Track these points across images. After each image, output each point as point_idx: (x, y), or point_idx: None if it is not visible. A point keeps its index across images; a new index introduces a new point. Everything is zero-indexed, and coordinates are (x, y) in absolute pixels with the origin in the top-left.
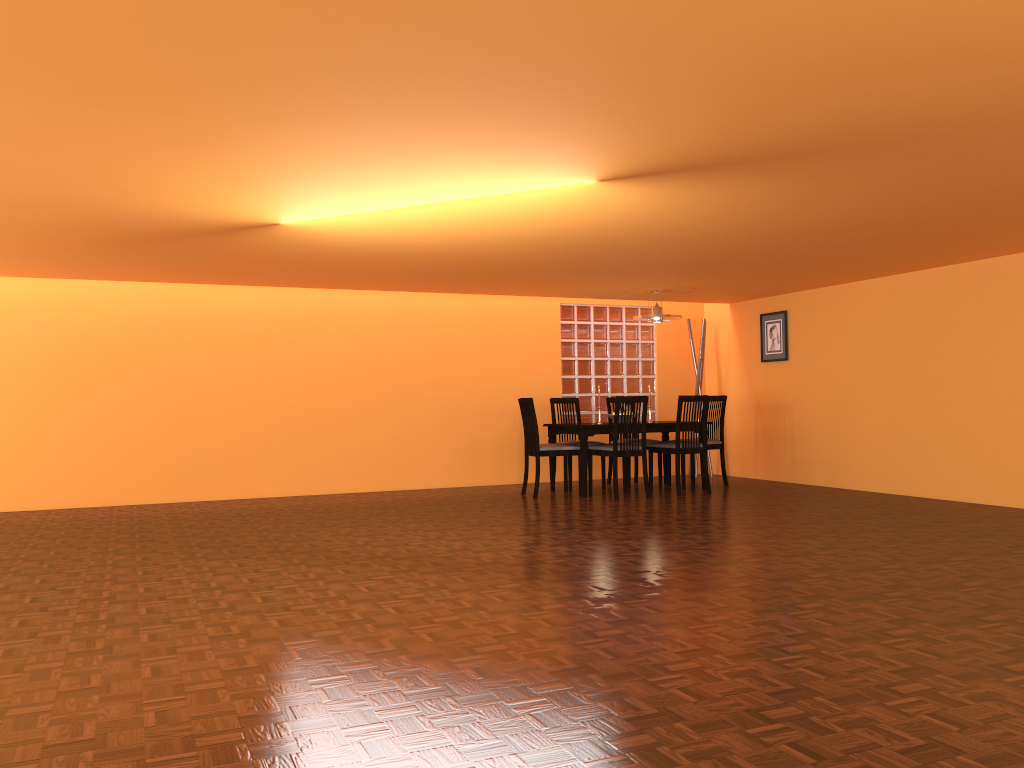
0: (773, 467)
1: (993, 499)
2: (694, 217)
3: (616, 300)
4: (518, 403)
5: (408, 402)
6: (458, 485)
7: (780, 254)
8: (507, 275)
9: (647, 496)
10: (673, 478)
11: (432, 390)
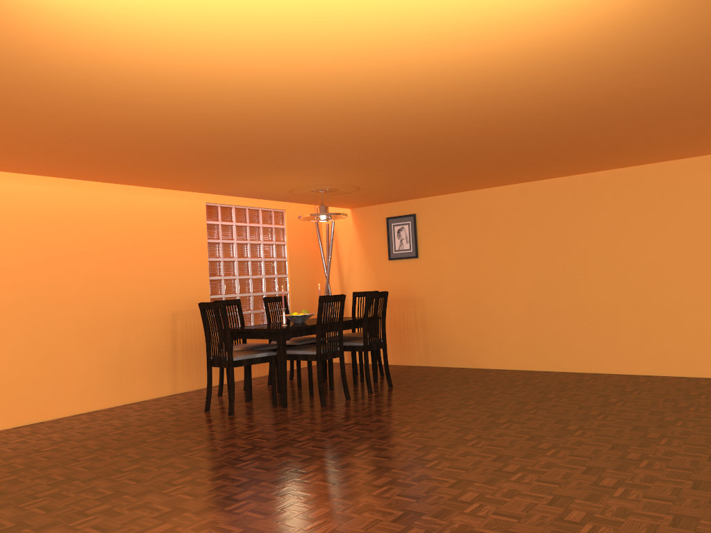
0: (404, 353)
1: (639, 370)
2: (576, 71)
3: (254, 202)
4: (169, 307)
5: (45, 313)
6: (108, 406)
7: (514, 147)
8: (211, 157)
9: (348, 398)
10: (314, 371)
11: (75, 297)
